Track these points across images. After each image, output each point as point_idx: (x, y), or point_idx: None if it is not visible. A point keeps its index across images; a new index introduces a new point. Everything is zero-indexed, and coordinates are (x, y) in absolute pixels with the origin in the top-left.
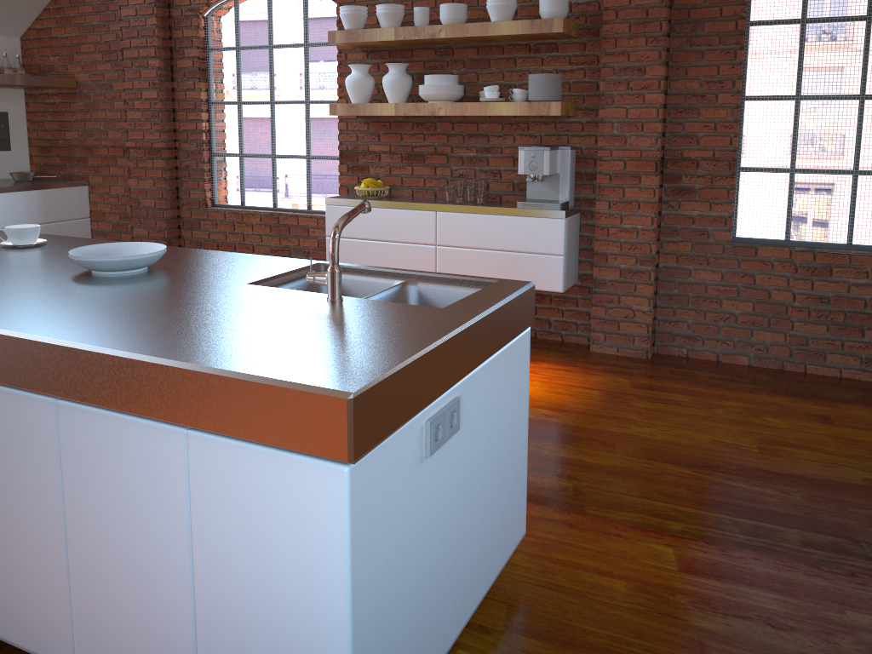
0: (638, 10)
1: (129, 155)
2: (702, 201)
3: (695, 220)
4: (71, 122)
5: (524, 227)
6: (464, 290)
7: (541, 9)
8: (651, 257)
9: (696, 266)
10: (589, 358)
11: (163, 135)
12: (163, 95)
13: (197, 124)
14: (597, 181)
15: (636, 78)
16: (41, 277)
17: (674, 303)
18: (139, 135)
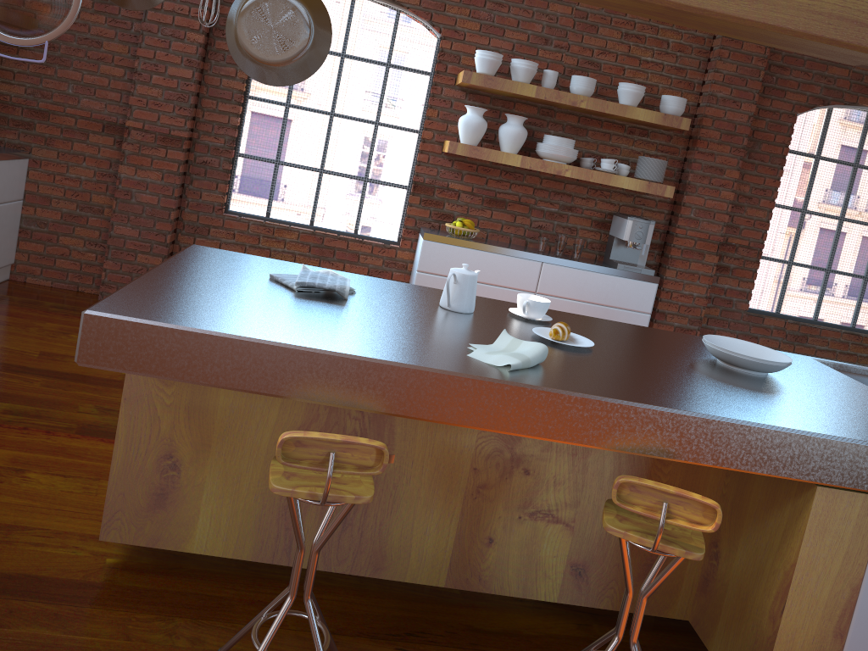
0: (729, 124)
1: (127, 136)
2: (733, 278)
3: (725, 291)
4: (14, 72)
5: (621, 286)
6: None
7: (667, 105)
8: (699, 319)
9: (719, 327)
10: None
11: (189, 124)
12: (197, 77)
13: (230, 118)
14: (671, 253)
15: (716, 176)
16: (738, 379)
17: None
18: (151, 116)
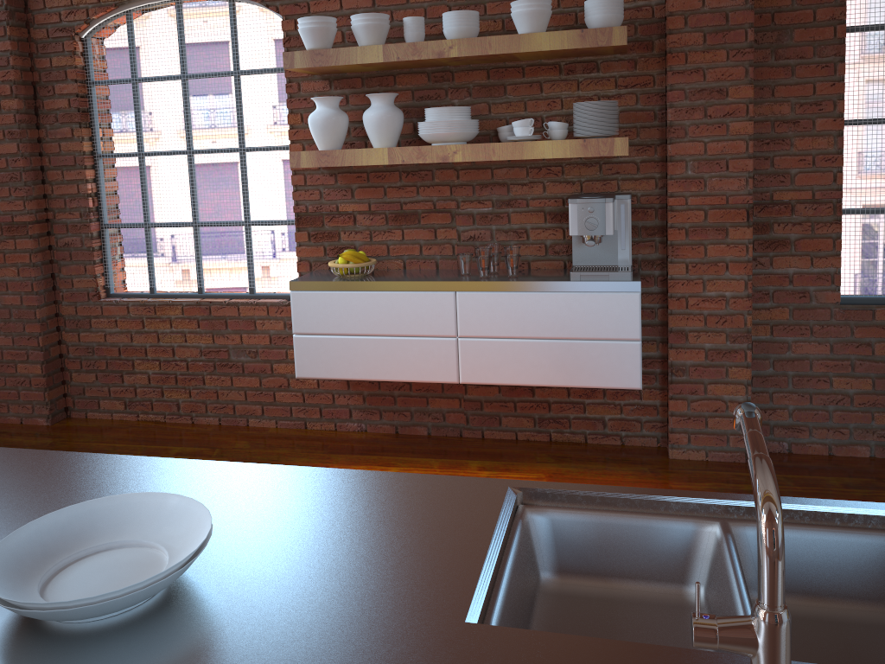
0: (715, 15)
1: None
2: (801, 255)
3: (792, 279)
4: None
5: (583, 306)
6: (863, 538)
7: (590, 16)
8: (745, 332)
9: (795, 338)
10: (677, 470)
11: (30, 204)
12: (26, 149)
13: (79, 186)
14: (669, 238)
15: (715, 103)
16: None
17: (770, 386)
18: None
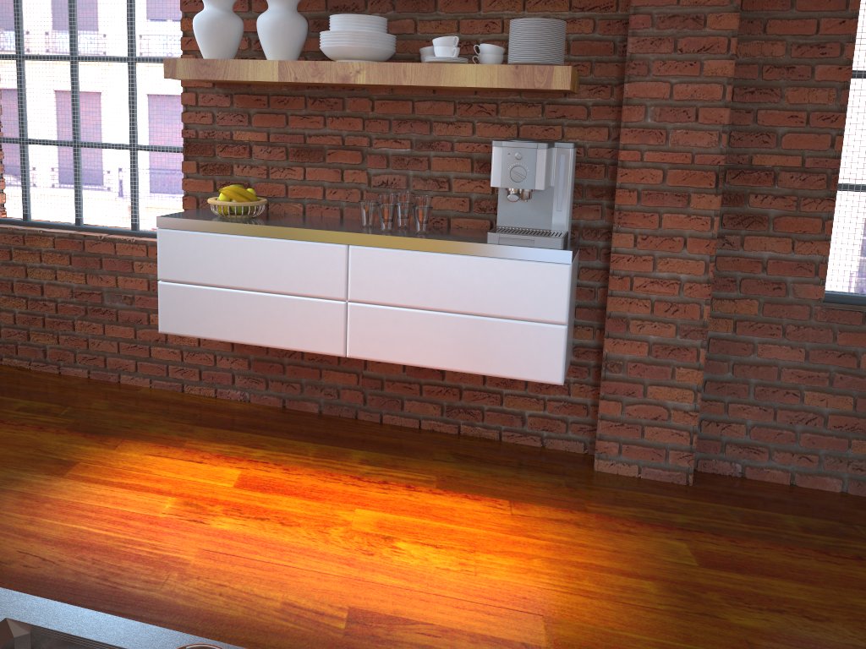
0: None
1: None
2: (780, 236)
3: (766, 265)
4: None
5: (499, 276)
6: None
7: None
8: (700, 325)
9: (764, 338)
10: (600, 487)
11: None
12: None
13: None
14: (616, 201)
15: (689, 34)
16: None
17: (727, 394)
18: None
